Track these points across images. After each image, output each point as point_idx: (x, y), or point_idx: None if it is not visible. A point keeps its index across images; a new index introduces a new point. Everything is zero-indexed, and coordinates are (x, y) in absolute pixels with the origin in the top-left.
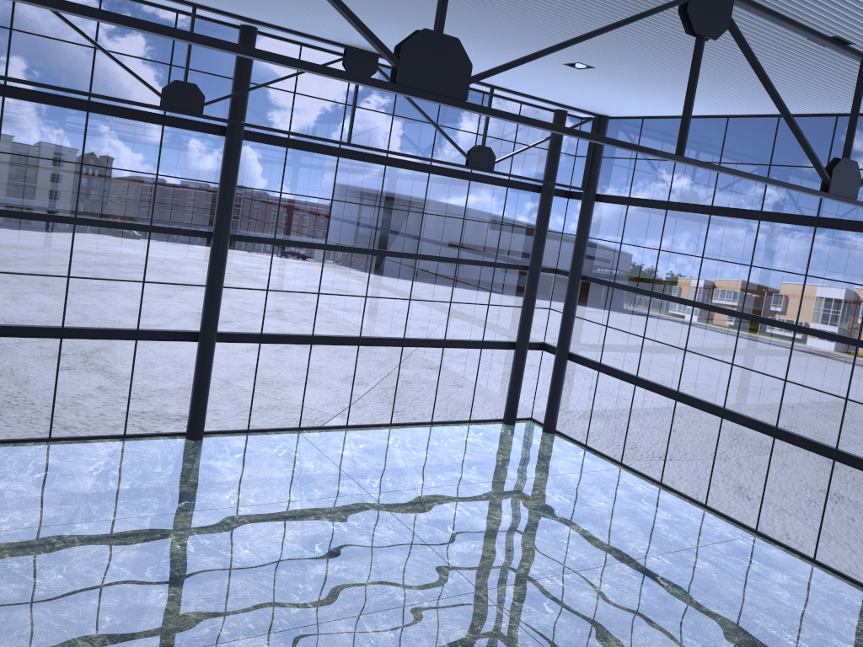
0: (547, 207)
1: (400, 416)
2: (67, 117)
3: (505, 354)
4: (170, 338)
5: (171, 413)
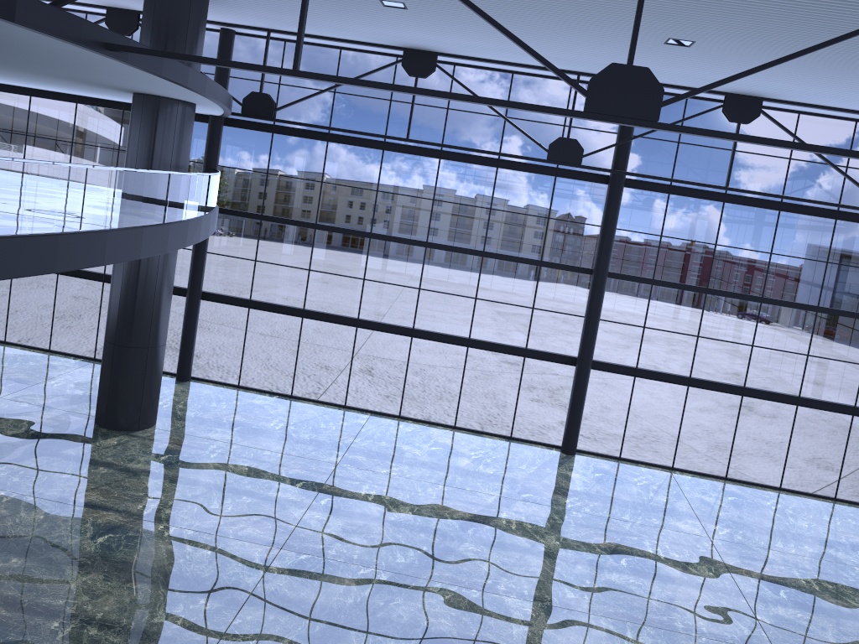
0: None
1: None
2: (571, 187)
3: None
4: (552, 359)
5: None
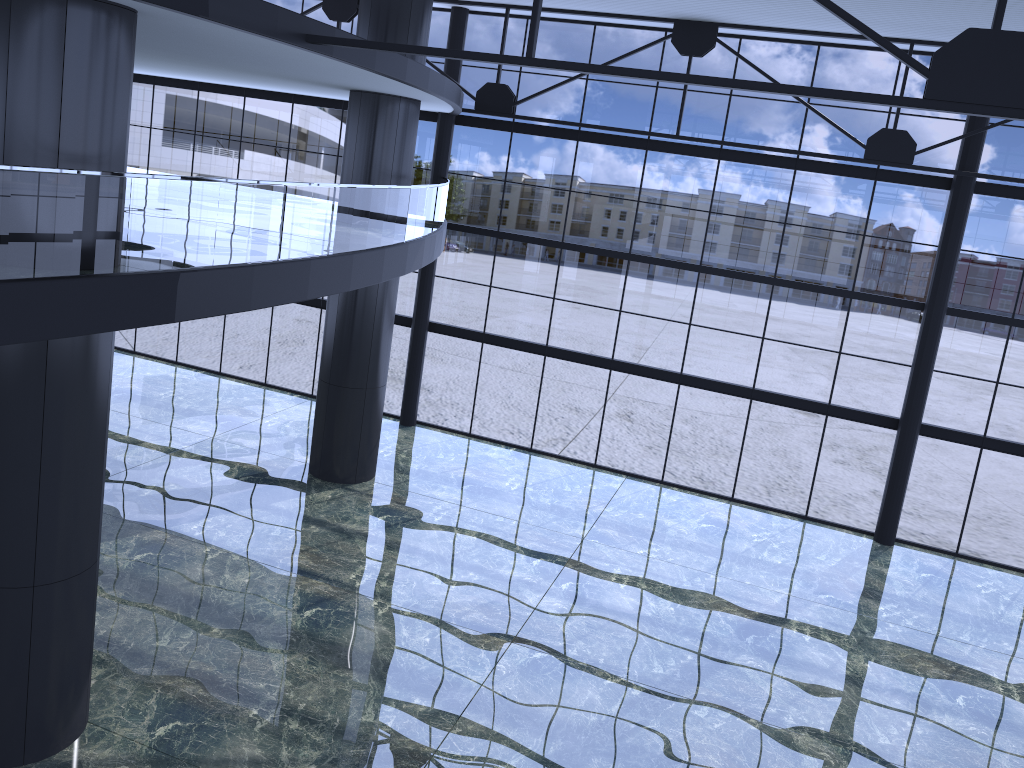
0: None
1: None
2: (895, 188)
3: None
4: (865, 420)
5: (986, 555)
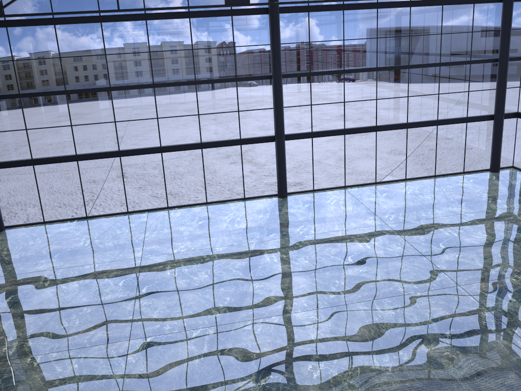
0: (509, 12)
1: (436, 171)
2: (215, 24)
3: (509, 122)
4: (259, 141)
5: (296, 181)
